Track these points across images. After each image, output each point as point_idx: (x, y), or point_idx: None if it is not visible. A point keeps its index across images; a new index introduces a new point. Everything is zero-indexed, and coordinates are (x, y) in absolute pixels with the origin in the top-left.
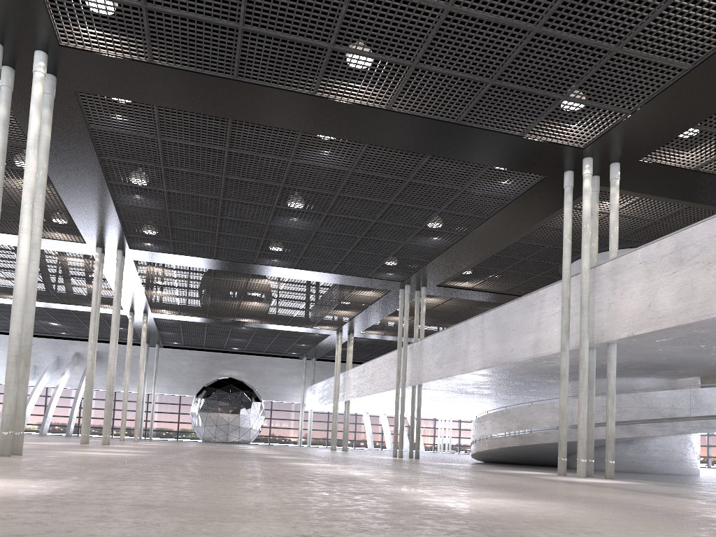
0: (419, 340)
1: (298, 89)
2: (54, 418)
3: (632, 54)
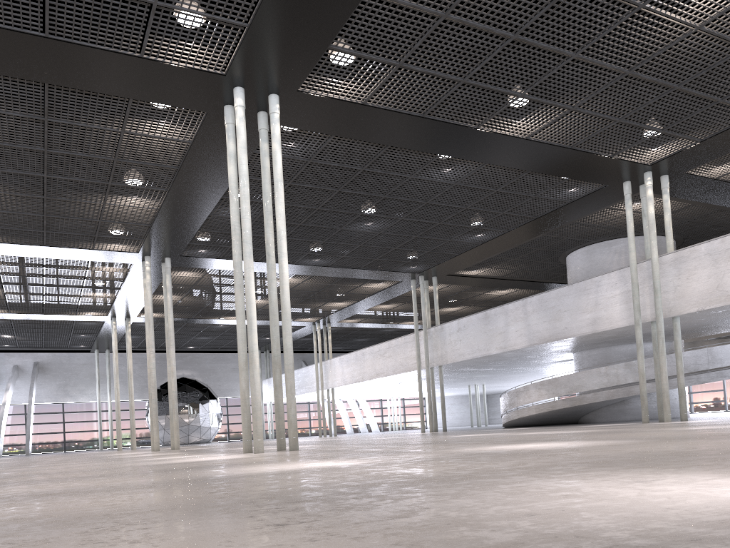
0: (438, 325)
1: (467, 124)
2: None
3: (727, 104)
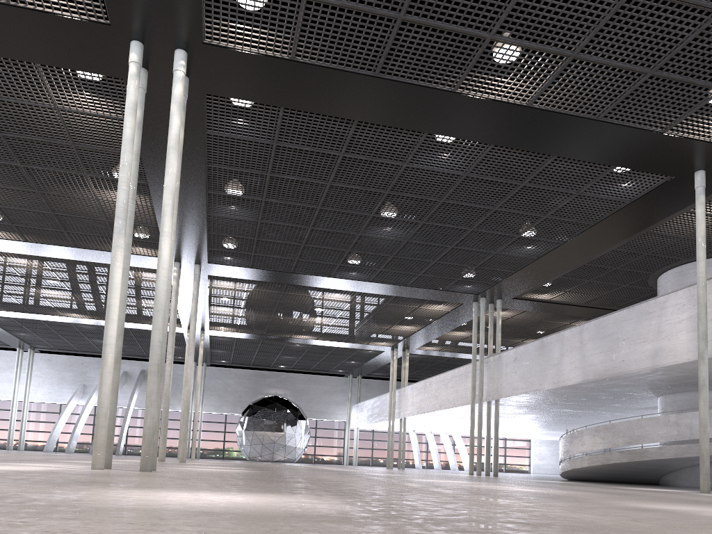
0: (496, 354)
1: (438, 86)
2: None
3: None
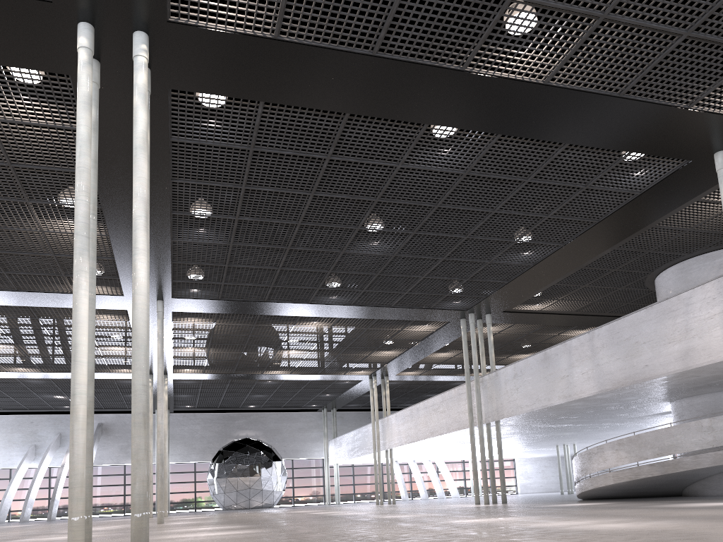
0: (492, 372)
1: (445, 64)
2: (60, 500)
3: None
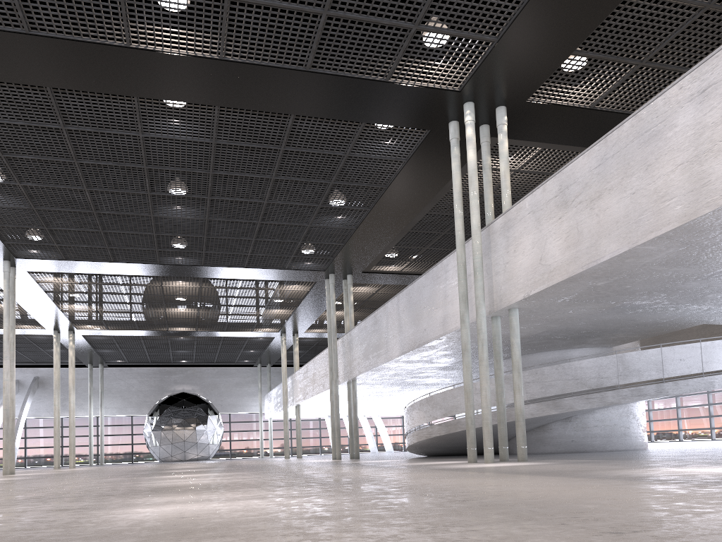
0: (348, 332)
1: (108, 41)
2: None
3: None
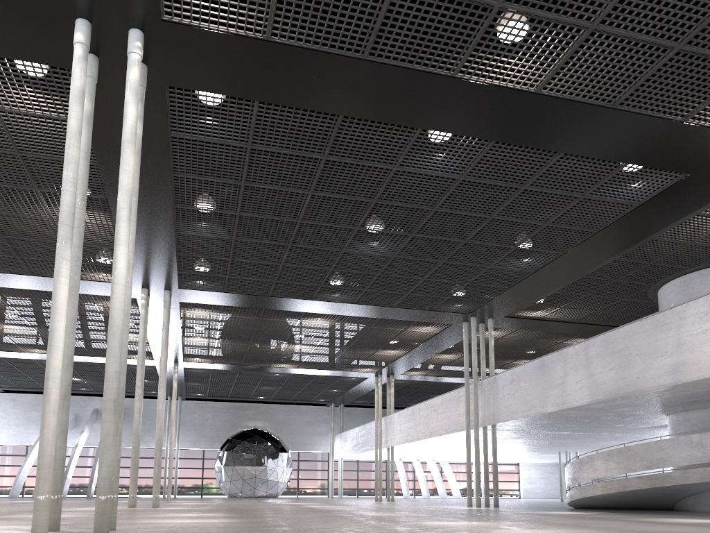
0: (491, 376)
1: (436, 70)
2: (72, 479)
3: None
